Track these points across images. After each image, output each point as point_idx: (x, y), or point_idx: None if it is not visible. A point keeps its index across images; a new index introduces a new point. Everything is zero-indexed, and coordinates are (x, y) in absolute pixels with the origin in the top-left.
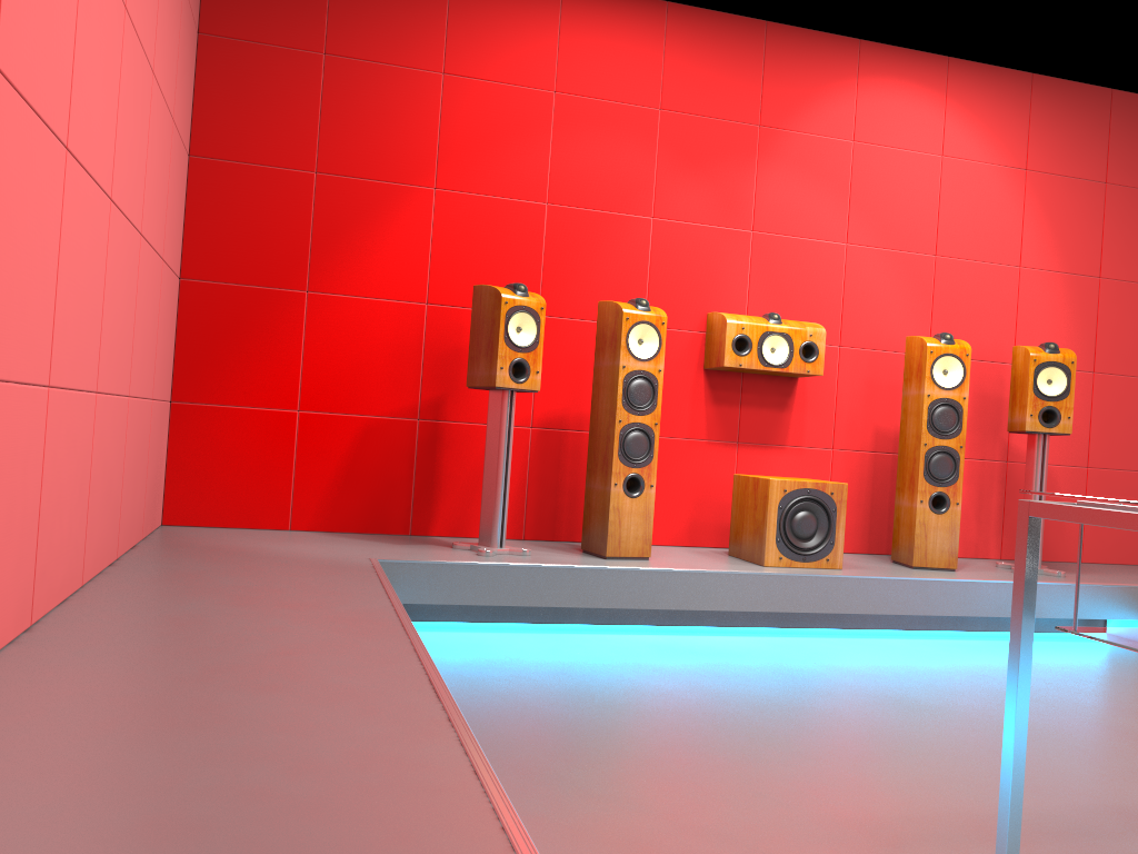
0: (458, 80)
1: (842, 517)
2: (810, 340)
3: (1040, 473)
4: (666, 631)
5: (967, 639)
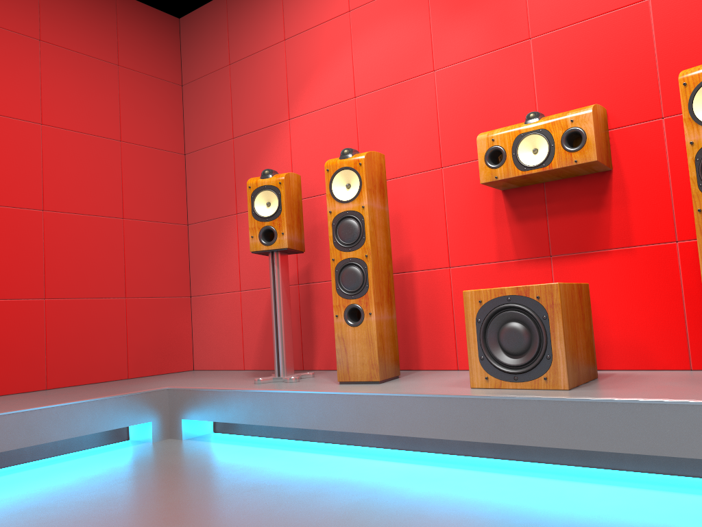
0: (293, 39)
1: (558, 325)
2: (573, 126)
3: None
4: (365, 453)
5: None
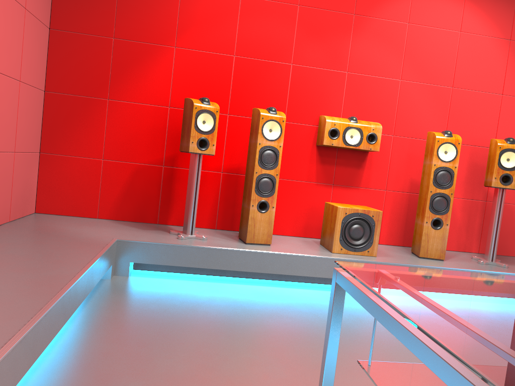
0: None
1: (378, 229)
2: (373, 132)
3: (499, 210)
4: (273, 284)
5: None
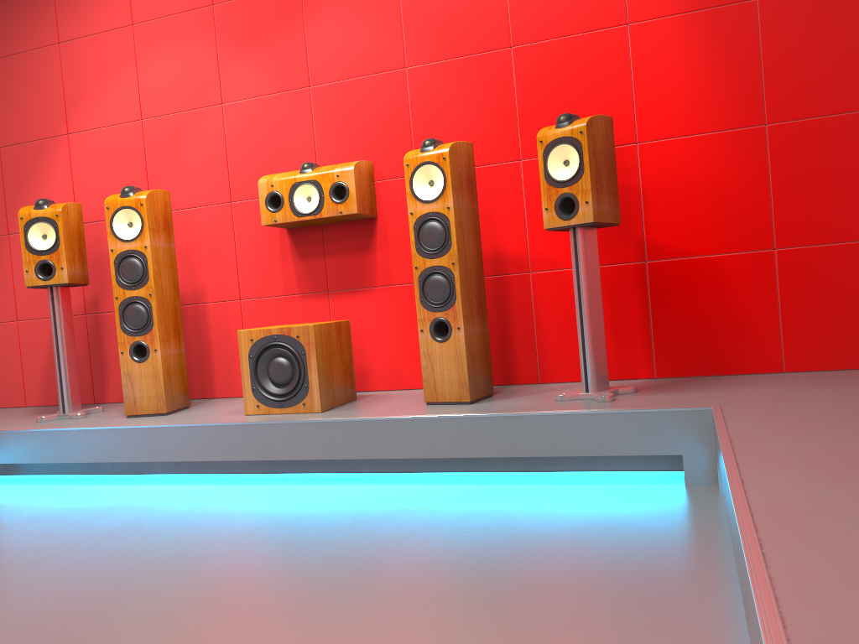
0: (69, 44)
1: (313, 359)
2: (339, 181)
3: (576, 276)
4: (151, 479)
5: (431, 484)
